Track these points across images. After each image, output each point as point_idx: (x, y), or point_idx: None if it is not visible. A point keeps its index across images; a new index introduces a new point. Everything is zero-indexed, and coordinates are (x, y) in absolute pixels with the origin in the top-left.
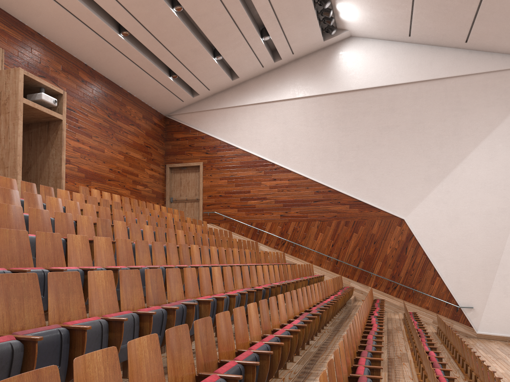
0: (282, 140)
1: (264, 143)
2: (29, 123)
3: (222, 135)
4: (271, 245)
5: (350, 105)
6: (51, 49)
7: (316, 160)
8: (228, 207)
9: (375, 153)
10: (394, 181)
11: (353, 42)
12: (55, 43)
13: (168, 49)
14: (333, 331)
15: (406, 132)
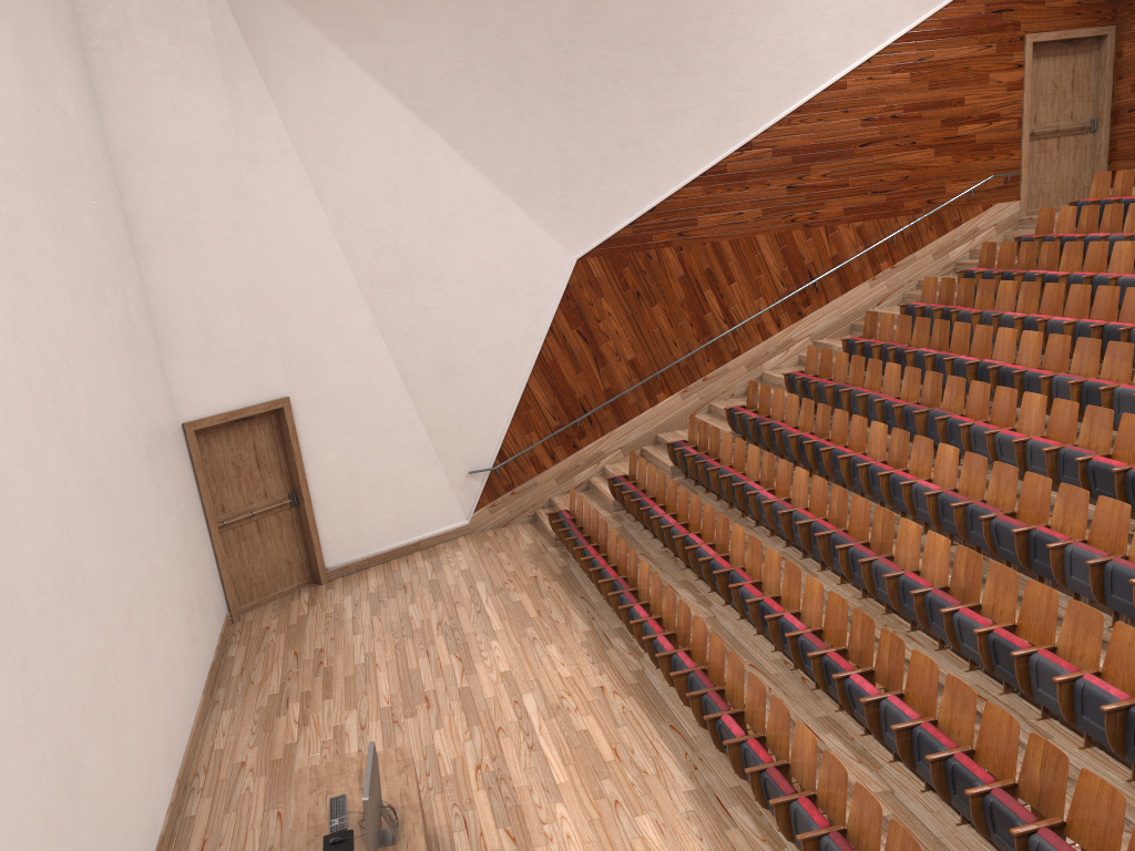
0: None
1: None
2: None
3: None
4: None
5: None
6: None
7: None
8: None
9: None
10: None
11: None
12: None
13: None
14: None
15: None
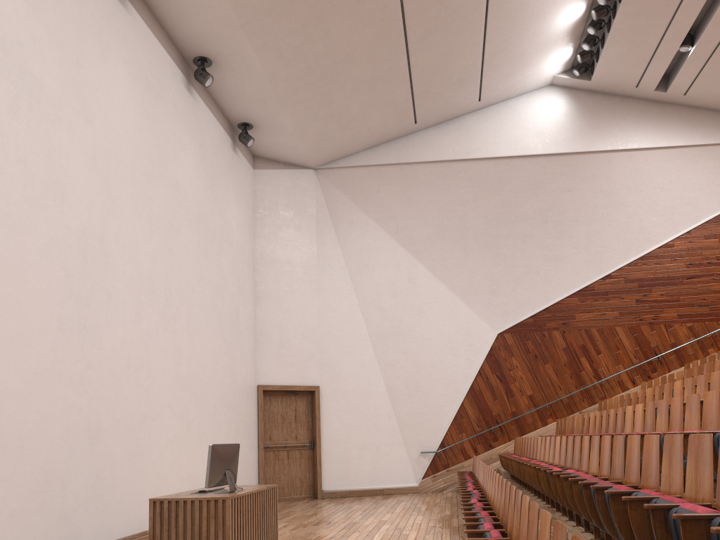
0: None
1: None
2: None
3: None
4: None
5: None
6: None
7: None
8: None
9: None
10: None
11: None
12: None
13: None
14: None
15: None
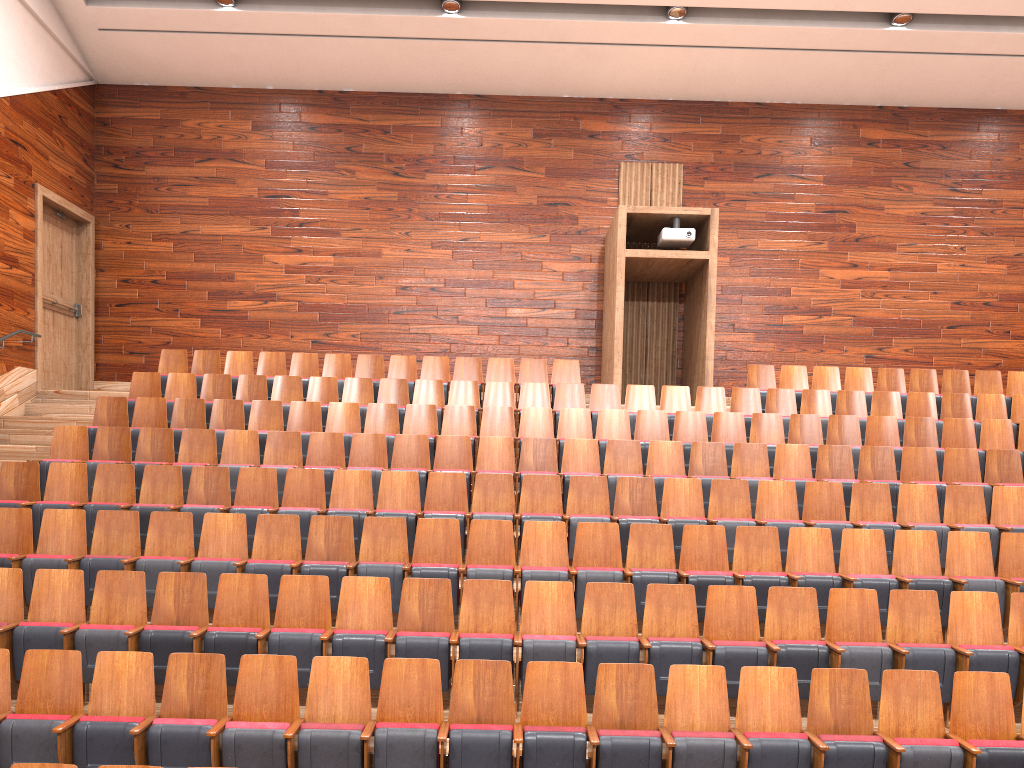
0: None
1: None
2: (694, 273)
3: None
4: None
5: None
6: (786, 118)
7: None
8: None
9: None
10: None
11: None
12: (794, 102)
13: None
14: None
15: None
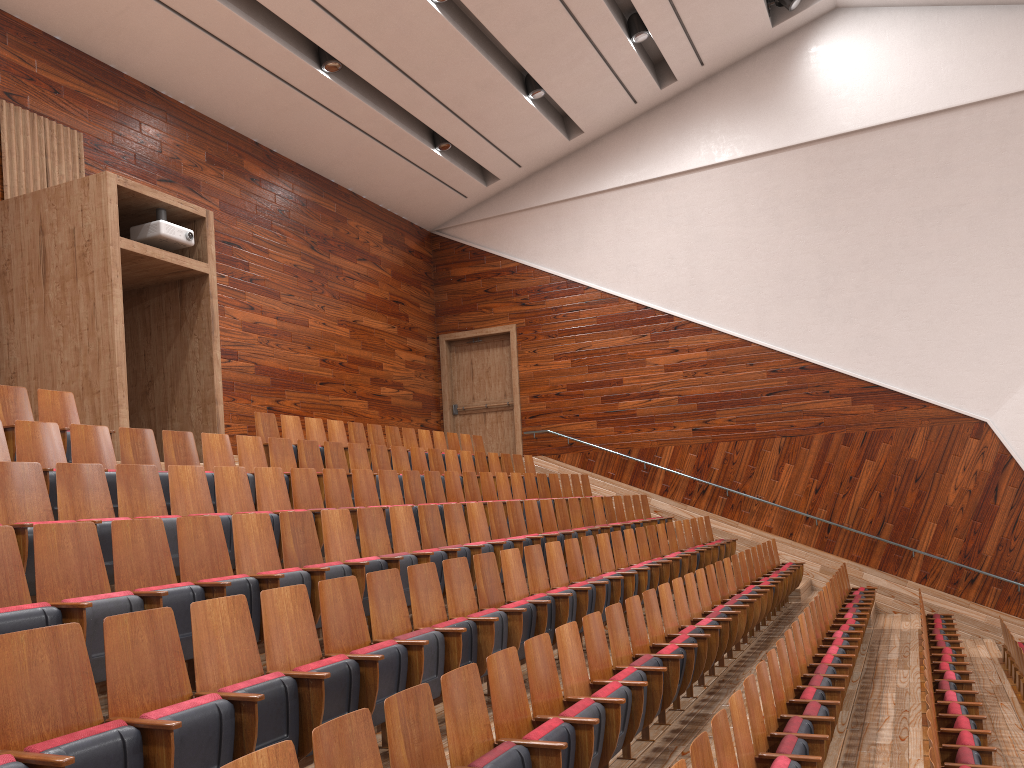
0: (687, 262)
1: (647, 272)
2: (143, 287)
3: (554, 261)
4: (675, 496)
5: (844, 168)
6: (182, 120)
7: (767, 301)
8: (577, 417)
9: (909, 274)
10: (959, 334)
11: (843, 21)
12: (188, 105)
13: (426, 90)
14: (852, 727)
15: (983, 218)
